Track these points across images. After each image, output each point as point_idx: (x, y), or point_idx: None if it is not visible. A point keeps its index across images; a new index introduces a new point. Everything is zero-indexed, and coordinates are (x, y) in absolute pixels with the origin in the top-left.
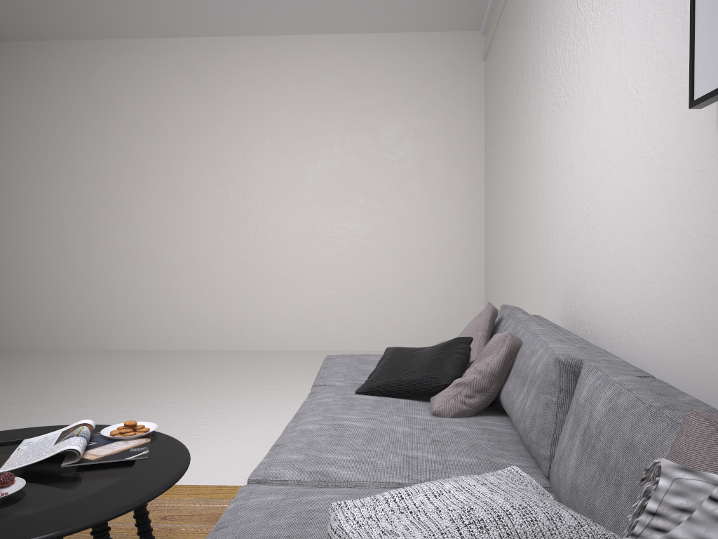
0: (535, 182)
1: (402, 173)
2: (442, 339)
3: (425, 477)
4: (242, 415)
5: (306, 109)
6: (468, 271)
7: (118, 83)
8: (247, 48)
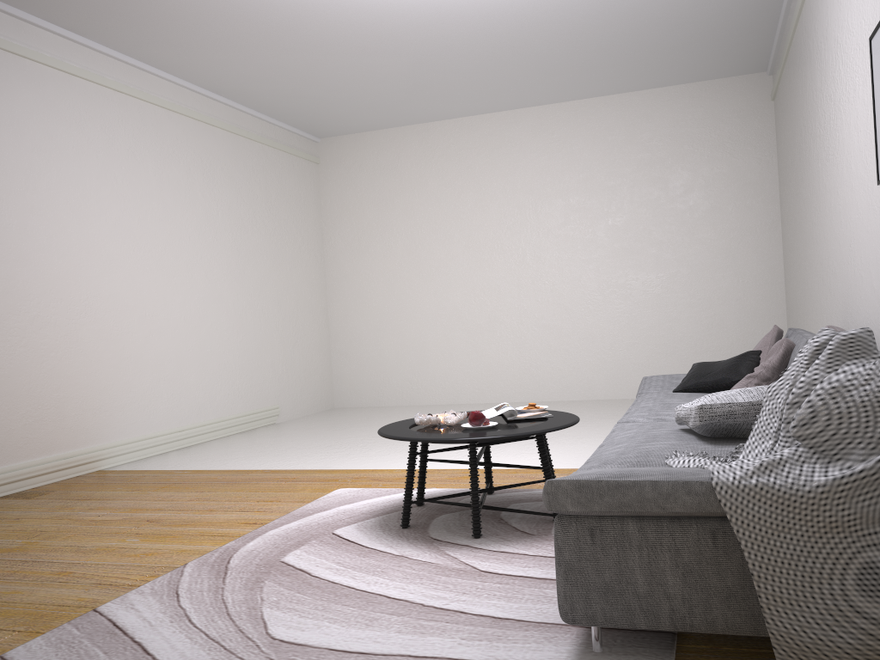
0: (818, 224)
1: (693, 221)
2: None
3: None
4: (569, 438)
5: (594, 168)
6: (768, 314)
7: (422, 163)
8: (535, 118)
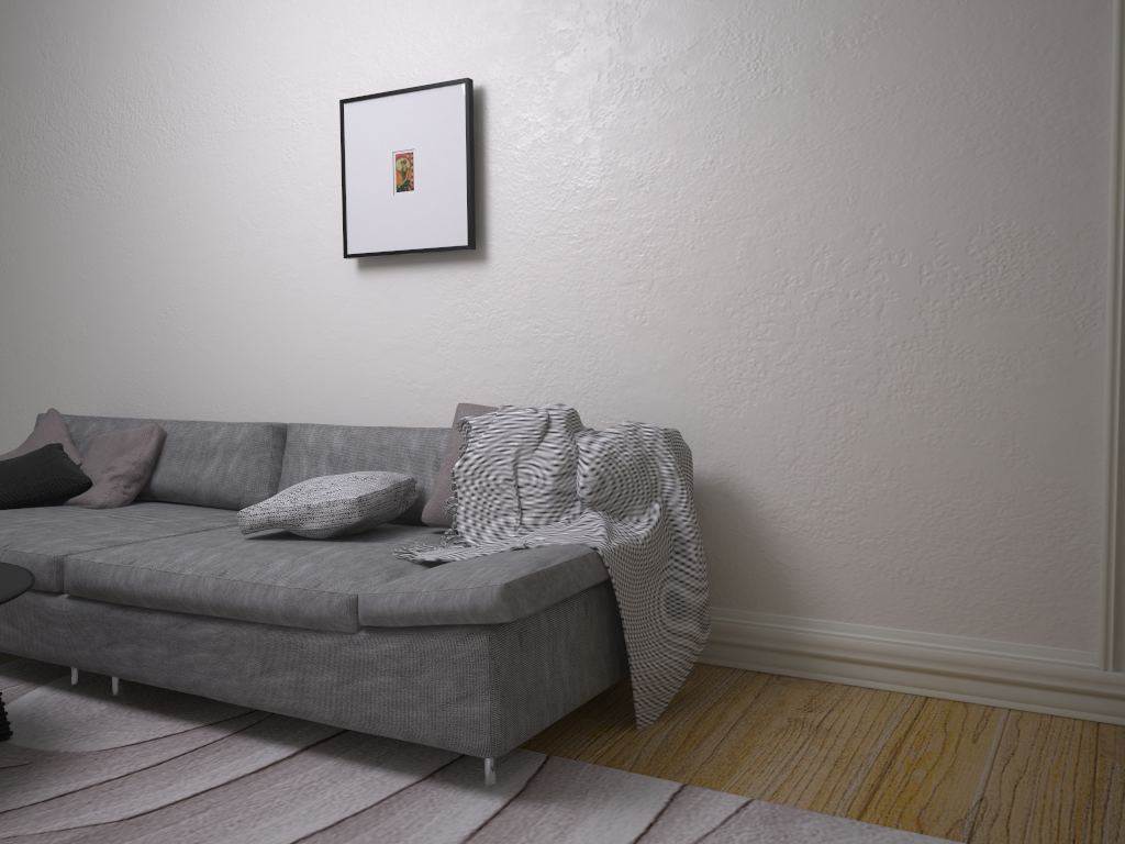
0: (7, 272)
1: None
2: None
3: (187, 529)
4: None
5: None
6: None
7: None
8: None
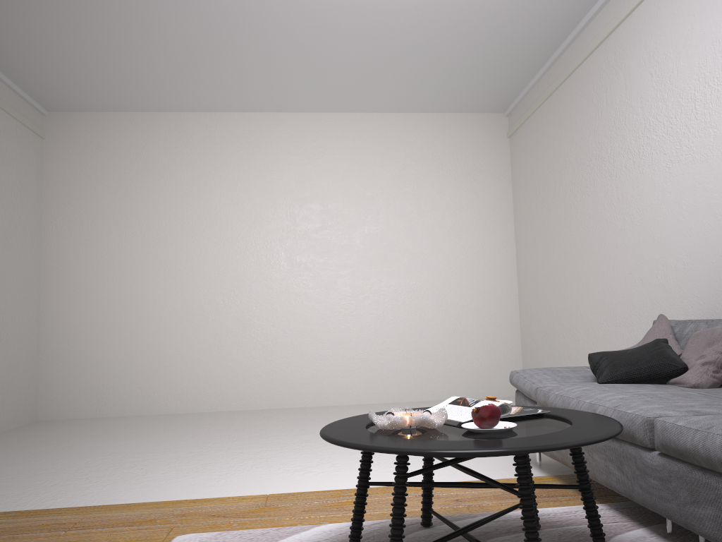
0: (634, 228)
1: (442, 235)
2: (486, 386)
3: None
4: None
5: (353, 178)
6: (505, 323)
7: (172, 152)
8: (297, 123)
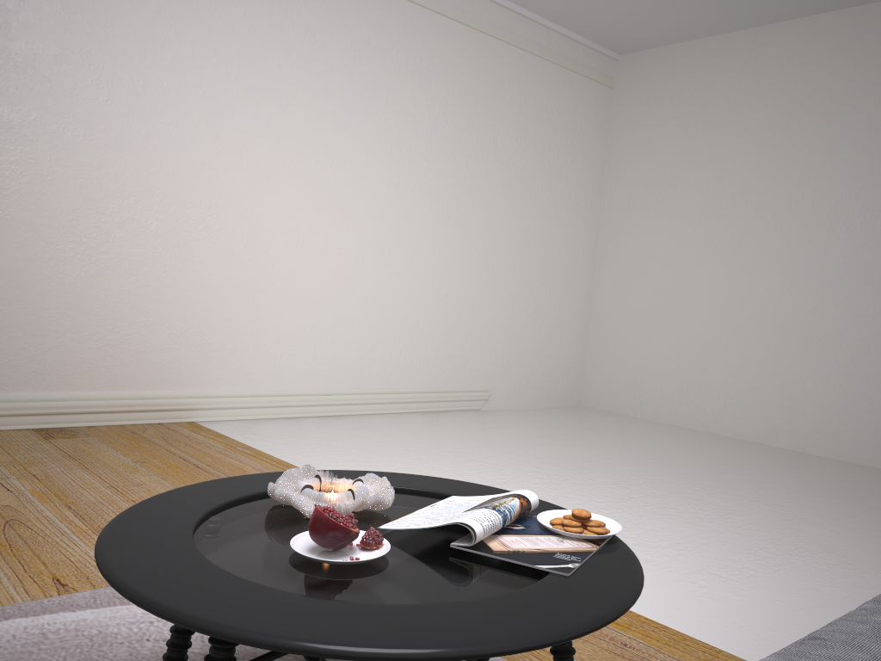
0: None
1: None
2: None
3: None
4: (839, 563)
5: None
6: None
7: (747, 85)
8: None
